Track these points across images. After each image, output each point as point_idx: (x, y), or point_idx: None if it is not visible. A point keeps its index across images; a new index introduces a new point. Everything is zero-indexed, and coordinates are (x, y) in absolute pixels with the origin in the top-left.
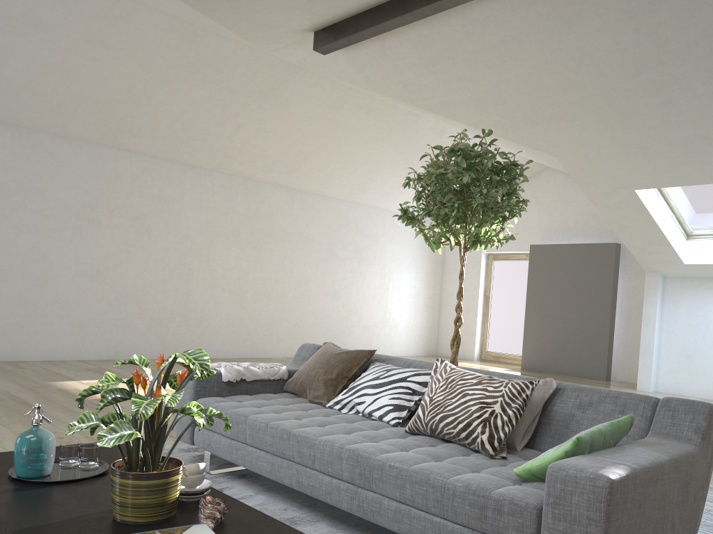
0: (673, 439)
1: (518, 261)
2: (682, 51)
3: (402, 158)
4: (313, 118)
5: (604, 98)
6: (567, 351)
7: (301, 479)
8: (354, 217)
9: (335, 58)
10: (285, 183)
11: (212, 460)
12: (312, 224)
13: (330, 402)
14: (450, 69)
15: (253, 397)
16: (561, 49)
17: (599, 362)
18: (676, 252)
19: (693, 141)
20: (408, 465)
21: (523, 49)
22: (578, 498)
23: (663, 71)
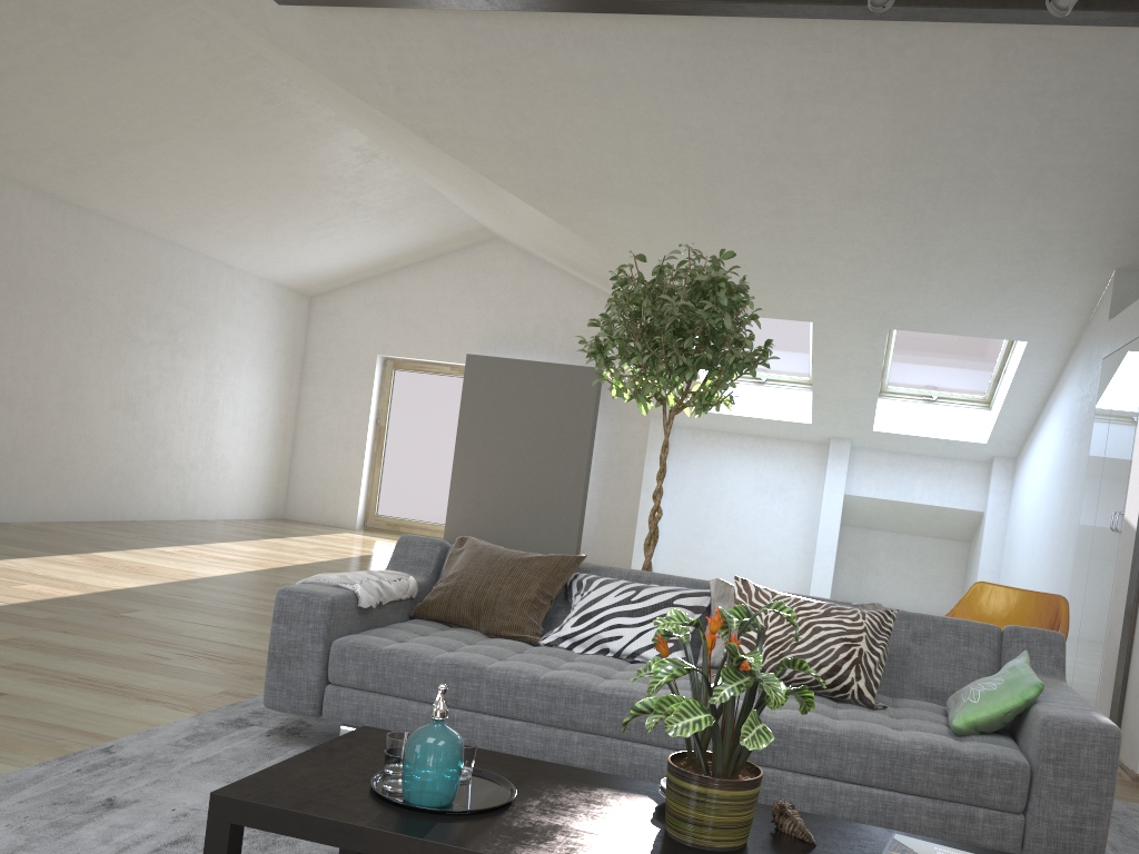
0: (1037, 674)
1: (437, 375)
2: (826, 158)
3: (289, 184)
4: (166, 89)
5: (704, 188)
6: (520, 520)
7: (614, 758)
8: (170, 269)
9: (285, 12)
10: (53, 188)
11: (308, 739)
12: (97, 274)
13: (549, 637)
14: (494, 90)
15: (405, 631)
16: (677, 111)
17: (566, 538)
18: None
19: (788, 265)
20: (830, 728)
21: (623, 96)
22: (1088, 751)
23: (793, 174)
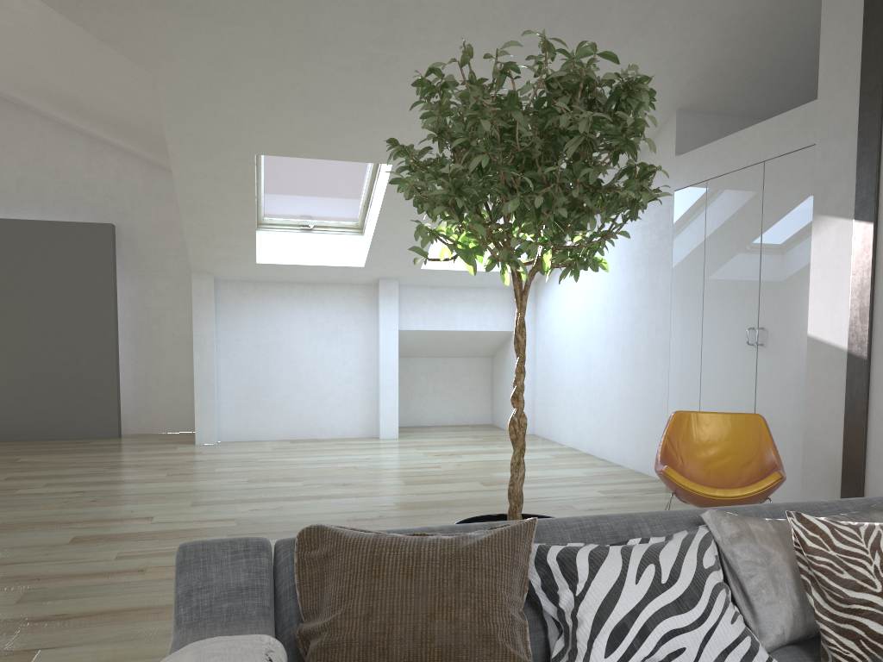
0: None
1: None
2: None
3: None
4: None
5: (305, 3)
6: (42, 401)
7: None
8: None
9: None
10: None
11: None
12: None
13: None
14: None
15: None
16: None
17: (104, 411)
18: (255, 247)
19: (381, 102)
20: None
21: None
22: None
23: None
